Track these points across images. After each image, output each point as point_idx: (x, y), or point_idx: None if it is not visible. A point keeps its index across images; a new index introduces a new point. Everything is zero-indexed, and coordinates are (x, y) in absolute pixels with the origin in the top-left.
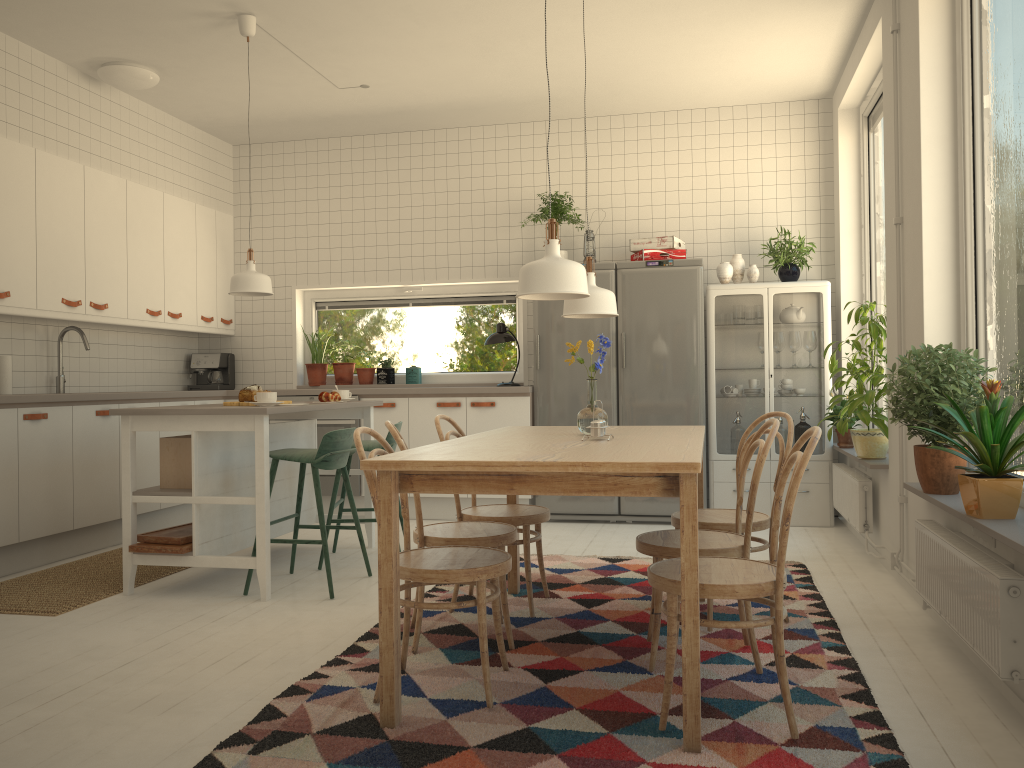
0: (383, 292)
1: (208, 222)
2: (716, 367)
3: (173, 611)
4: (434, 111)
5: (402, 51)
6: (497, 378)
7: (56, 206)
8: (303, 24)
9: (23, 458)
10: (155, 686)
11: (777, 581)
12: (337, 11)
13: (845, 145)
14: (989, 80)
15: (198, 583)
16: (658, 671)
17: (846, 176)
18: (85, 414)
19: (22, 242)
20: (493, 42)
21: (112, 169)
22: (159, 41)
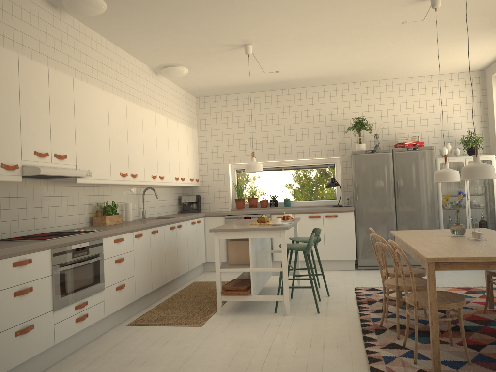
0: (270, 164)
1: (190, 134)
2: (442, 196)
3: (253, 322)
4: (300, 80)
5: (306, 57)
6: (327, 202)
7: (148, 133)
8: (270, 47)
9: (152, 251)
10: (299, 359)
11: None
12: (290, 42)
13: (495, 92)
14: None
15: (244, 307)
16: None
17: None
18: (167, 229)
19: (139, 150)
20: (350, 52)
21: (162, 113)
22: (199, 56)
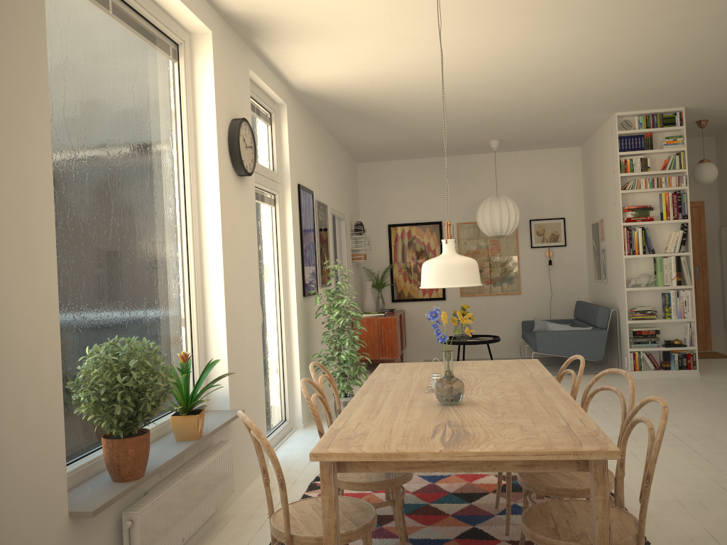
0: None
1: None
2: None
3: None
4: None
5: None
6: None
7: None
8: None
9: None
10: (726, 515)
11: None
12: None
13: None
14: (56, 92)
15: None
16: None
17: None
18: None
19: None
20: None
21: None
22: None
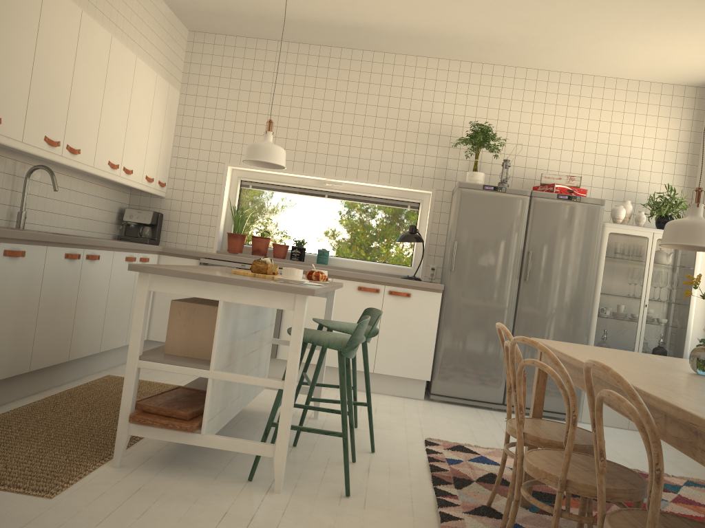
0: (304, 181)
1: (163, 93)
2: (601, 291)
3: (188, 502)
4: (389, 34)
5: None
6: (394, 270)
7: (54, 43)
8: None
9: None
10: None
11: None
12: None
13: None
14: None
15: (183, 455)
16: None
17: None
18: (56, 256)
19: (20, 71)
20: None
21: (103, 22)
22: None
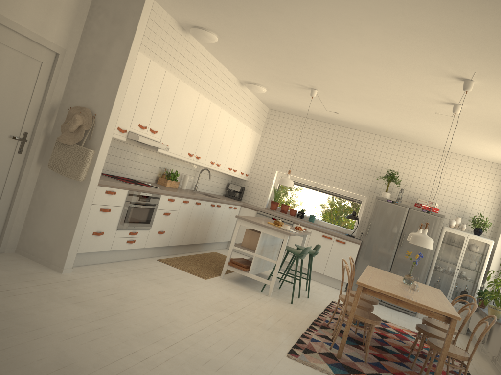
0: (309, 182)
1: (253, 137)
2: (437, 258)
3: (242, 290)
4: (355, 124)
5: (360, 110)
6: (344, 230)
7: (219, 128)
8: (331, 96)
9: (191, 217)
10: (258, 319)
11: (469, 358)
12: (347, 97)
13: None
14: None
15: (241, 280)
16: (413, 369)
17: None
18: (208, 204)
19: (208, 140)
20: (395, 118)
21: (236, 116)
22: (276, 84)
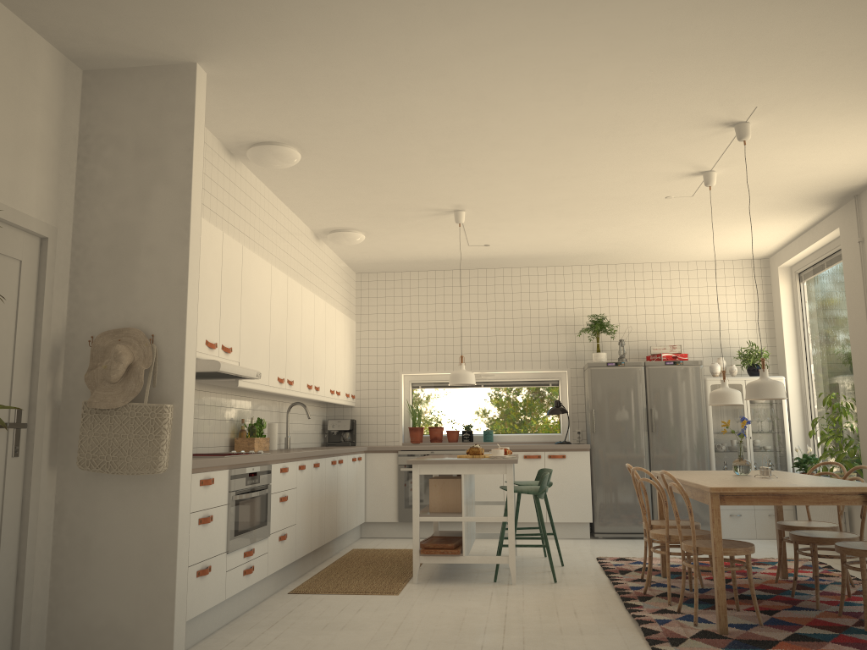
0: None
1: (348, 327)
2: (713, 431)
3: (468, 591)
4: (514, 258)
5: (532, 229)
6: (547, 438)
7: (306, 322)
8: (488, 215)
9: (312, 493)
10: (548, 624)
11: None
12: (516, 210)
13: (784, 289)
14: None
15: (446, 576)
16: (821, 609)
17: (786, 309)
18: (328, 463)
19: (297, 347)
20: (592, 227)
21: (321, 295)
22: (387, 220)
